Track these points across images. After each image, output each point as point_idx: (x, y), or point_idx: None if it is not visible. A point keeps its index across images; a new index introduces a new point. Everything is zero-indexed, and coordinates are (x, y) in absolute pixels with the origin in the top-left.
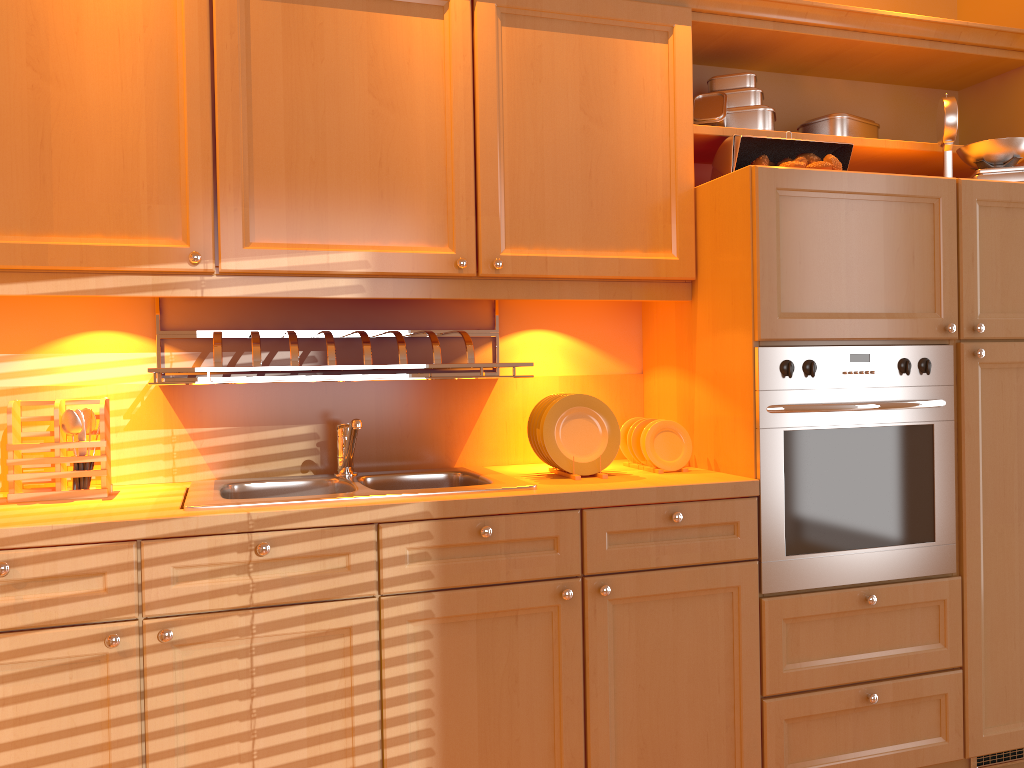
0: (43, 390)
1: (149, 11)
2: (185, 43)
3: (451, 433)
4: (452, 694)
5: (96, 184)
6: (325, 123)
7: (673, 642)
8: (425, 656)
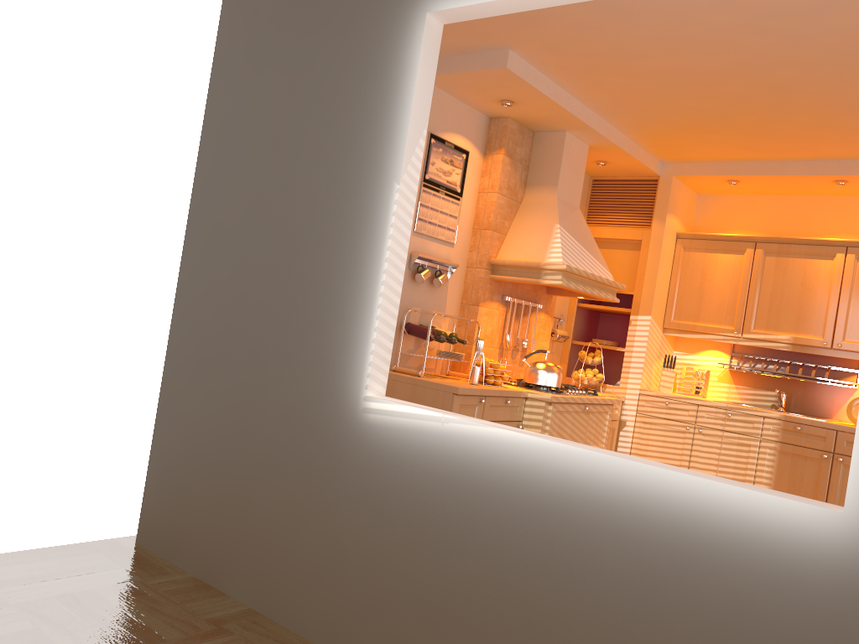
0: (695, 365)
1: (735, 261)
2: (743, 270)
3: (832, 406)
4: (779, 475)
5: (712, 309)
6: (783, 294)
7: None
8: (772, 461)
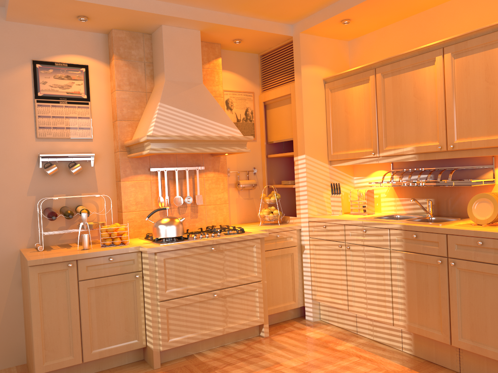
0: (369, 186)
1: (364, 90)
2: (370, 96)
3: None
4: (409, 283)
5: (356, 137)
6: (402, 109)
7: (483, 291)
8: (402, 270)
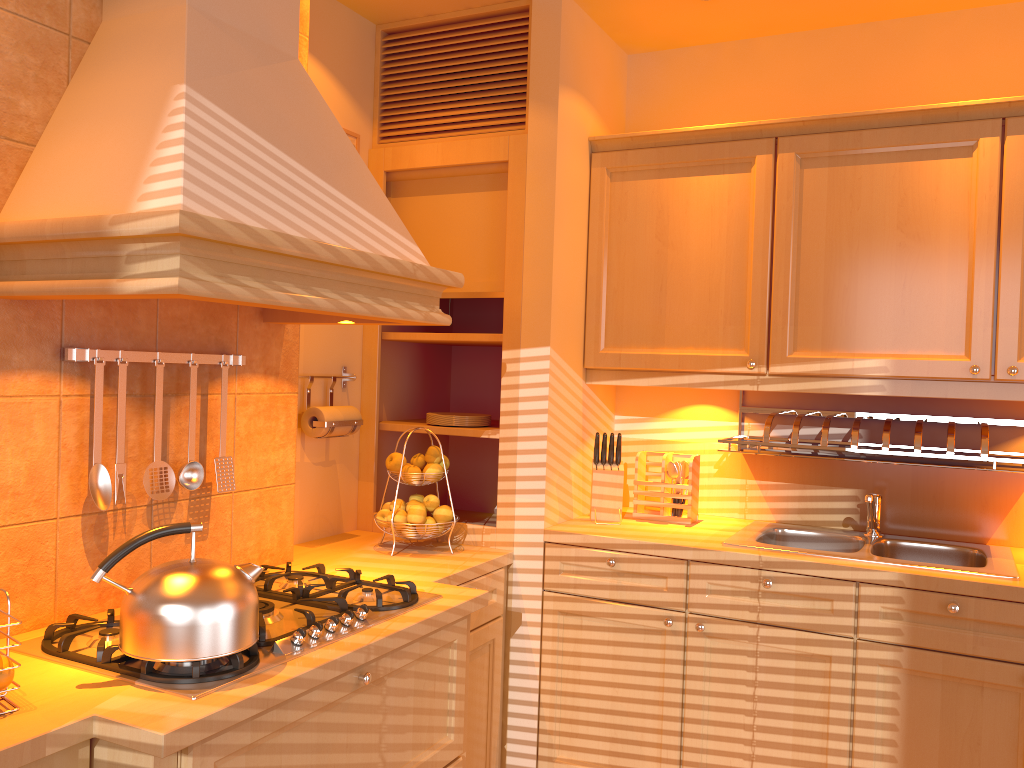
0: (664, 443)
1: (732, 190)
2: (754, 209)
3: (985, 512)
4: (915, 734)
5: (691, 313)
6: (857, 257)
7: None
8: (892, 696)
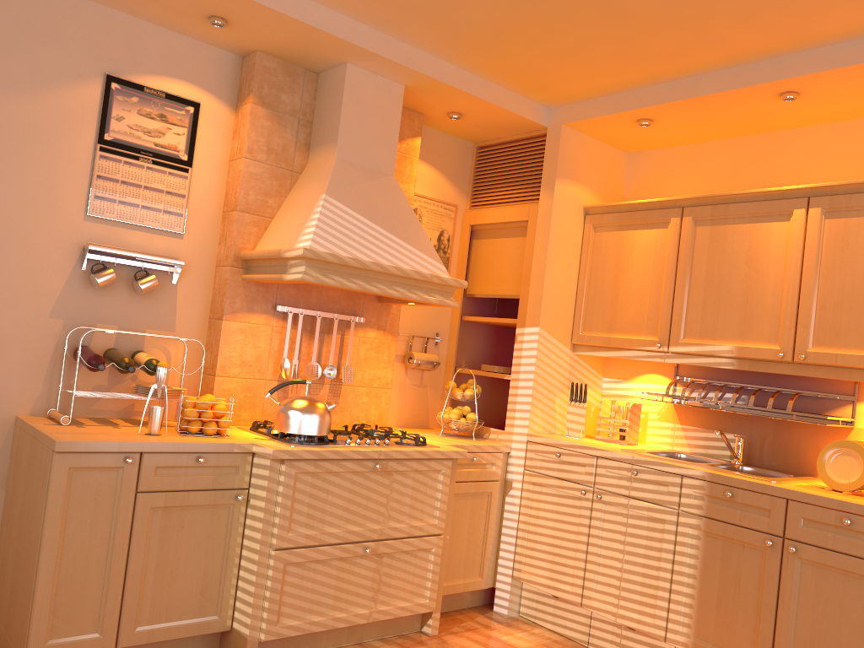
0: (630, 397)
1: (657, 238)
2: (667, 250)
3: (817, 456)
4: (706, 572)
5: (630, 312)
6: (722, 281)
7: (841, 601)
8: (696, 547)
